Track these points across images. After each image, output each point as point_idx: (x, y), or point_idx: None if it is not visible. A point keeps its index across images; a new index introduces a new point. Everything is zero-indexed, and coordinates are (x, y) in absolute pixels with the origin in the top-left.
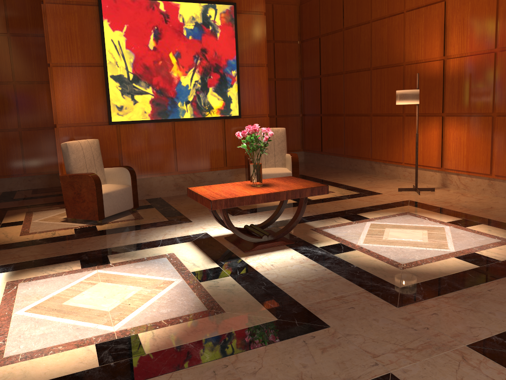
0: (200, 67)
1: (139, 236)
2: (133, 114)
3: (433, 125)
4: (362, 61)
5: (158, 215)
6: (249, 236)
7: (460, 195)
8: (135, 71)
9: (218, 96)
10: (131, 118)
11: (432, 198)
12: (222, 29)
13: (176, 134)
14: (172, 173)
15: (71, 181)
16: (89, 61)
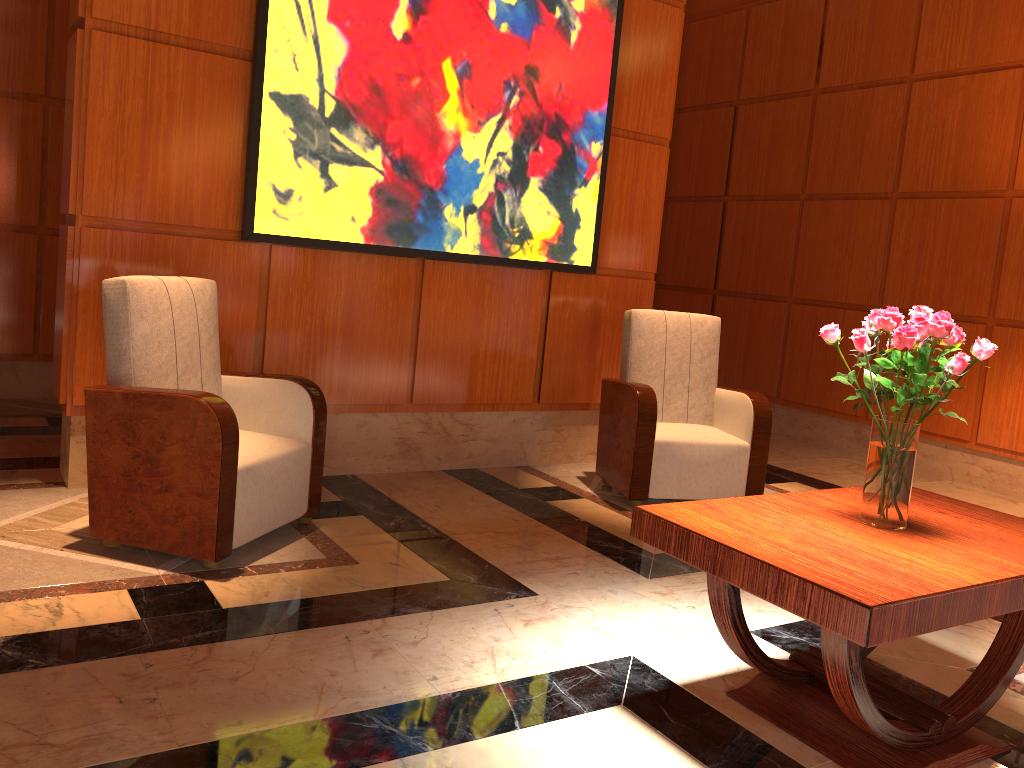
0: (518, 115)
1: (398, 654)
2: (319, 220)
3: None
4: (869, 175)
5: (398, 551)
6: (898, 729)
7: None
8: (344, 93)
9: (548, 206)
10: (310, 229)
11: None
12: (585, 24)
13: (423, 295)
14: (395, 408)
15: (130, 415)
16: (212, 37)
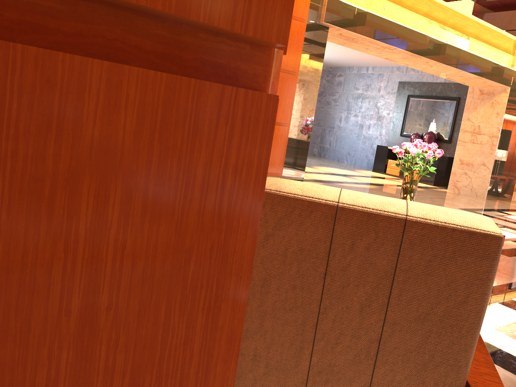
0: None
1: None
2: None
3: None
4: None
5: None
6: None
7: None
8: None
9: None
10: None
11: None
12: None
13: None
14: None
15: None
16: None
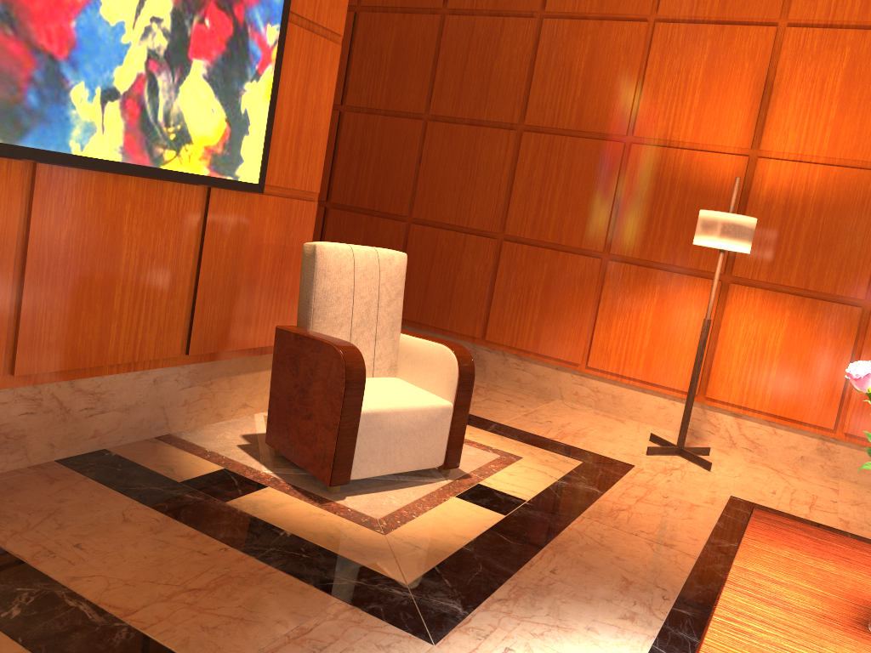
0: None
1: None
2: None
3: (692, 297)
4: (496, 104)
5: None
6: None
7: (778, 473)
8: None
9: (213, 101)
10: None
11: (758, 488)
12: None
13: (34, 217)
14: None
15: None
16: None
